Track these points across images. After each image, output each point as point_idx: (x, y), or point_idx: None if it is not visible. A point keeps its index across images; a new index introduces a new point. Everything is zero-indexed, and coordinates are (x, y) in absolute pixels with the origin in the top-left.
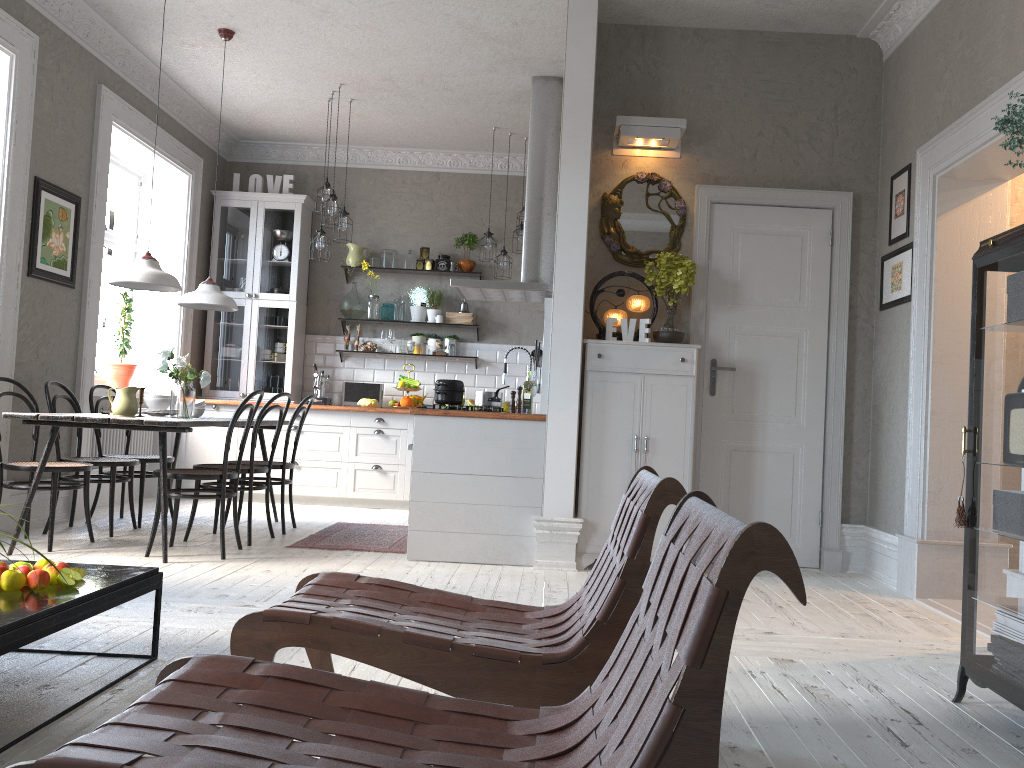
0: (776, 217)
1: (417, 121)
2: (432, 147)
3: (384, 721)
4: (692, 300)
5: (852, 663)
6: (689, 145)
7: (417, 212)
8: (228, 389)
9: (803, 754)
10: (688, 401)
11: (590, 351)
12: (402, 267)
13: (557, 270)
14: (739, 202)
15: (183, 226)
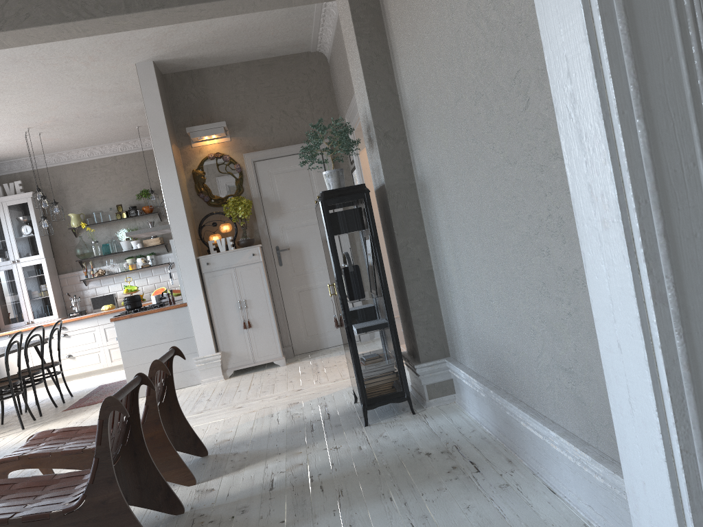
0: (291, 161)
1: (88, 134)
2: (106, 143)
3: (33, 489)
4: (256, 217)
5: (326, 395)
6: (234, 132)
7: (108, 183)
8: (17, 321)
9: (264, 447)
10: (262, 275)
11: (202, 262)
12: (108, 219)
13: (171, 223)
14: (269, 158)
15: None
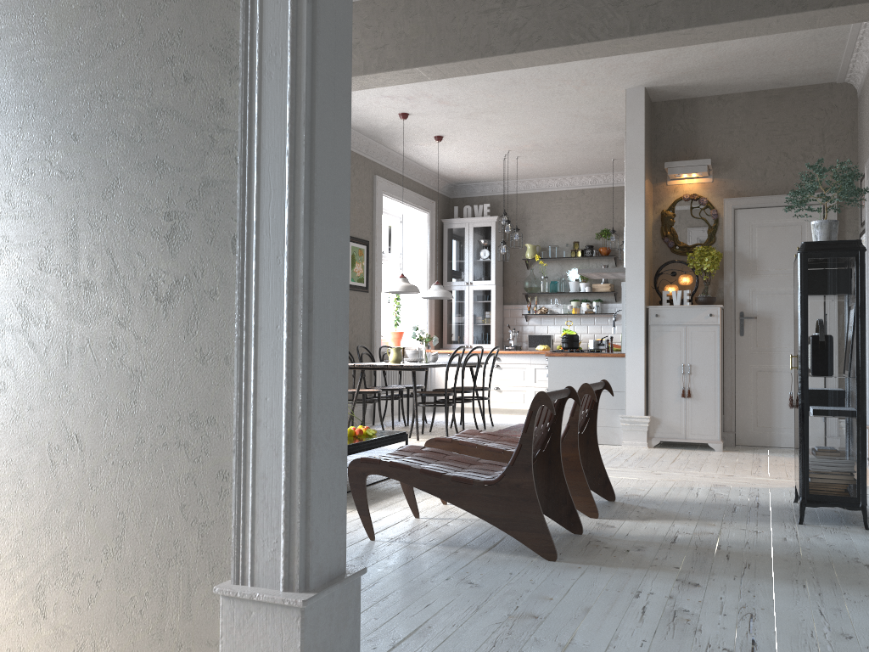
0: (781, 214)
1: (561, 162)
2: (576, 174)
3: (460, 463)
4: (724, 274)
5: (761, 488)
6: (718, 172)
7: (570, 218)
8: (457, 343)
9: (675, 511)
10: (716, 341)
11: (651, 313)
12: (562, 256)
13: (627, 265)
14: (754, 207)
15: (425, 245)
